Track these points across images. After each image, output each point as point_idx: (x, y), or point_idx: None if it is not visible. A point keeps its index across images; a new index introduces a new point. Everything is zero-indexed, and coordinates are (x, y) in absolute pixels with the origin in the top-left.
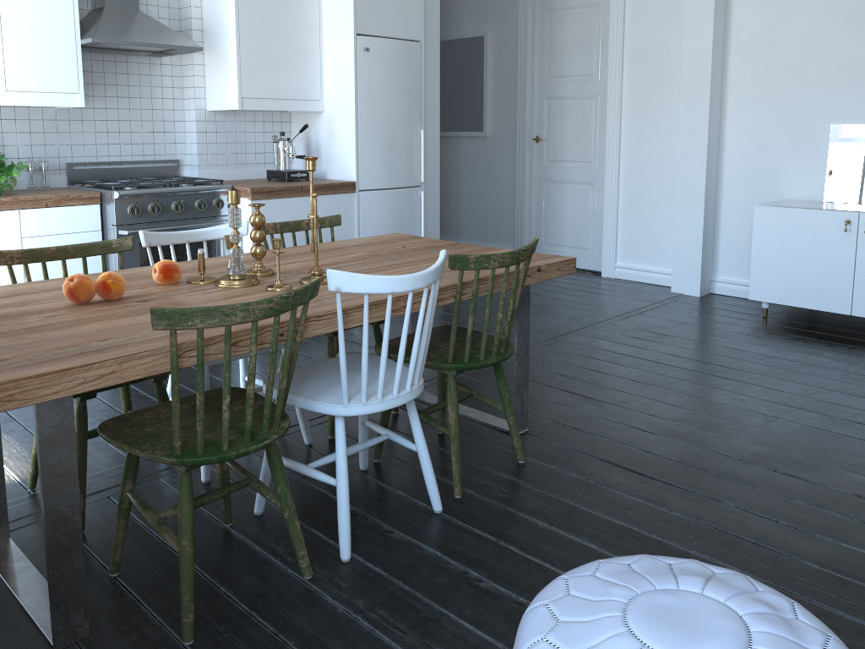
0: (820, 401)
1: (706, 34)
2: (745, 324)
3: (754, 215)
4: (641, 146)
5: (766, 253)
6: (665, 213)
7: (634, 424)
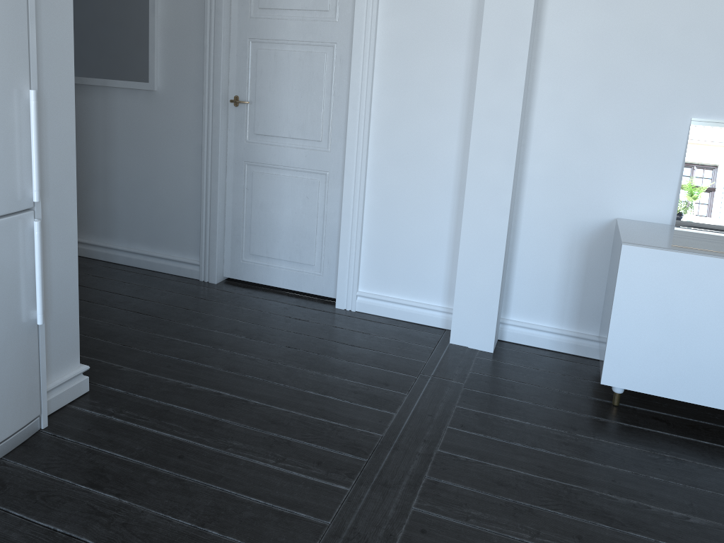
0: None
1: None
2: (614, 436)
3: (621, 258)
4: (403, 125)
5: (636, 318)
6: (435, 224)
7: None
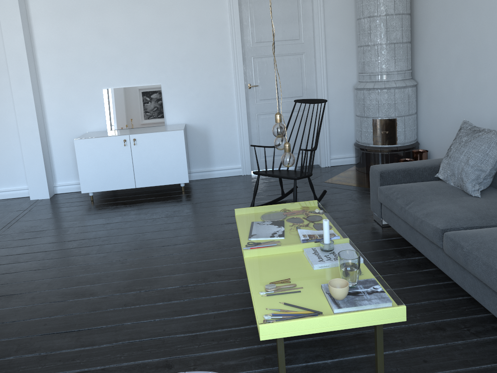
0: (142, 241)
1: (20, 39)
2: (84, 208)
3: (75, 145)
4: None
5: (86, 165)
6: (14, 152)
7: (51, 300)
